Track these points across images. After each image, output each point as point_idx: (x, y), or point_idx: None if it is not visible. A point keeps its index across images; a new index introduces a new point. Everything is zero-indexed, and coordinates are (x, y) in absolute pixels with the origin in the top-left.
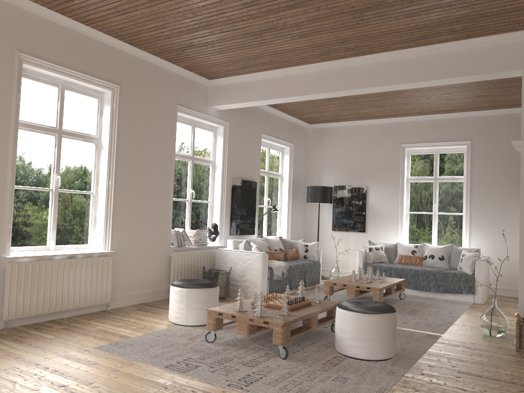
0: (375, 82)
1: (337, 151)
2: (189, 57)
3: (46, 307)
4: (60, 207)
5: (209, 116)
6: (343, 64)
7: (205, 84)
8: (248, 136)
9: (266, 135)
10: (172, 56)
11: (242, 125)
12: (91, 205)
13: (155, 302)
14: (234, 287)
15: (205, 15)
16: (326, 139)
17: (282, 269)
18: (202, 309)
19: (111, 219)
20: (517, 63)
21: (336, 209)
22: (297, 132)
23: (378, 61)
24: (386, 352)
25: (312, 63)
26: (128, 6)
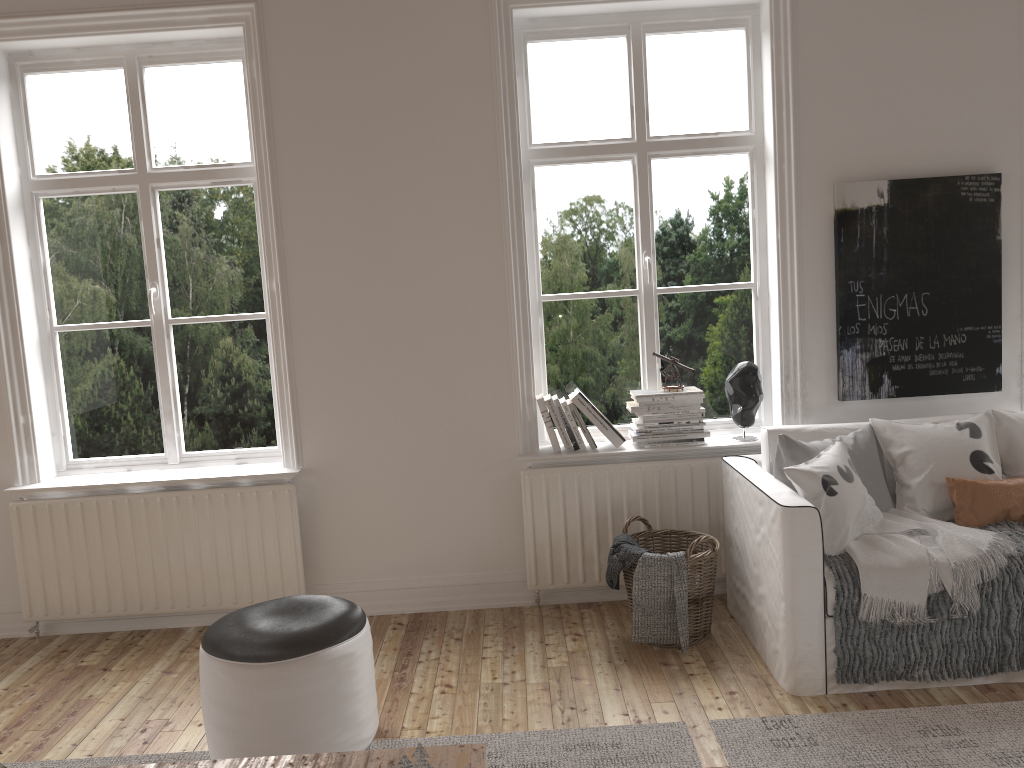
0: None
1: None
2: None
3: (118, 602)
4: (184, 361)
5: None
6: None
7: None
8: None
9: None
10: None
11: None
12: (268, 347)
13: (459, 617)
14: (747, 609)
15: None
16: None
17: (933, 578)
18: (227, 731)
19: (288, 384)
20: None
21: None
22: None
23: None
24: None
25: None
26: None
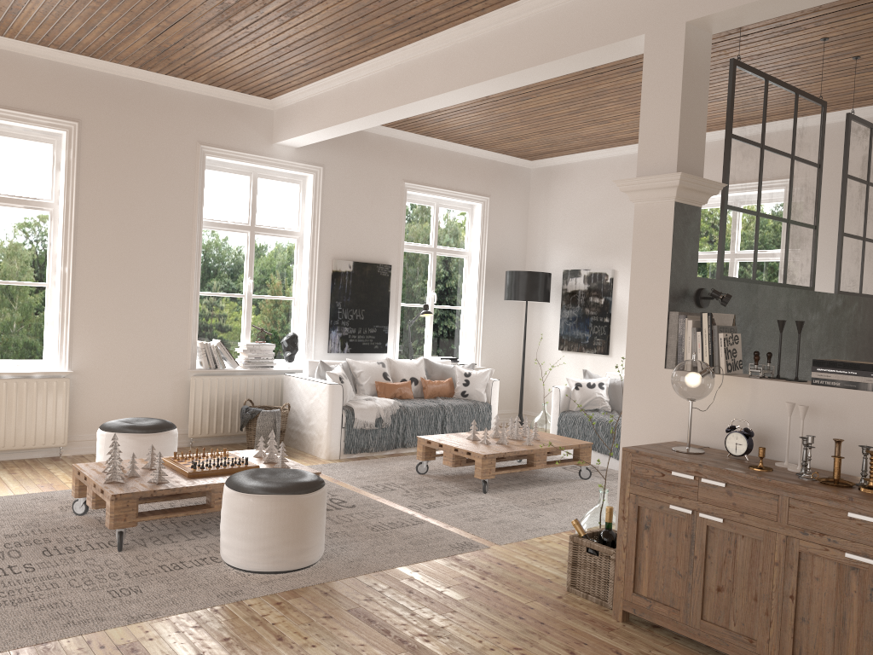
0: (451, 83)
1: (571, 208)
2: (191, 67)
3: None
4: None
5: (276, 160)
6: (412, 54)
7: (265, 107)
8: (373, 188)
9: (418, 185)
10: (167, 68)
11: (356, 170)
12: (45, 303)
13: None
14: (299, 436)
15: (113, 1)
16: (555, 187)
17: (377, 412)
18: None
19: (68, 323)
20: (639, 21)
21: (565, 311)
22: (499, 176)
23: (455, 43)
24: (268, 560)
25: (372, 57)
26: (6, 2)
